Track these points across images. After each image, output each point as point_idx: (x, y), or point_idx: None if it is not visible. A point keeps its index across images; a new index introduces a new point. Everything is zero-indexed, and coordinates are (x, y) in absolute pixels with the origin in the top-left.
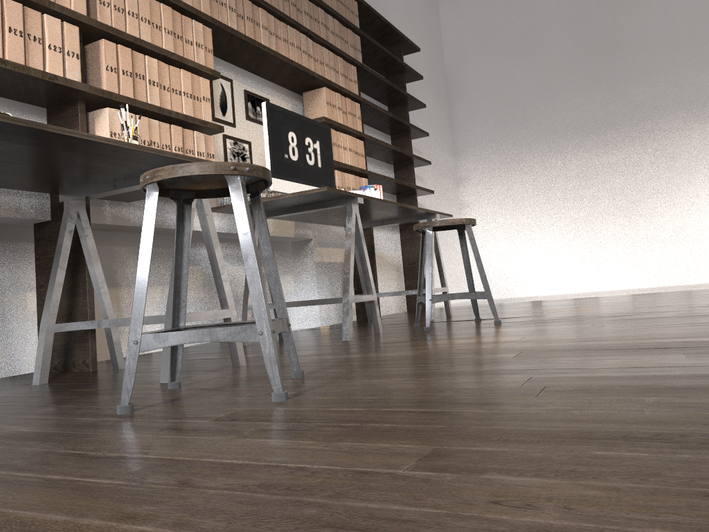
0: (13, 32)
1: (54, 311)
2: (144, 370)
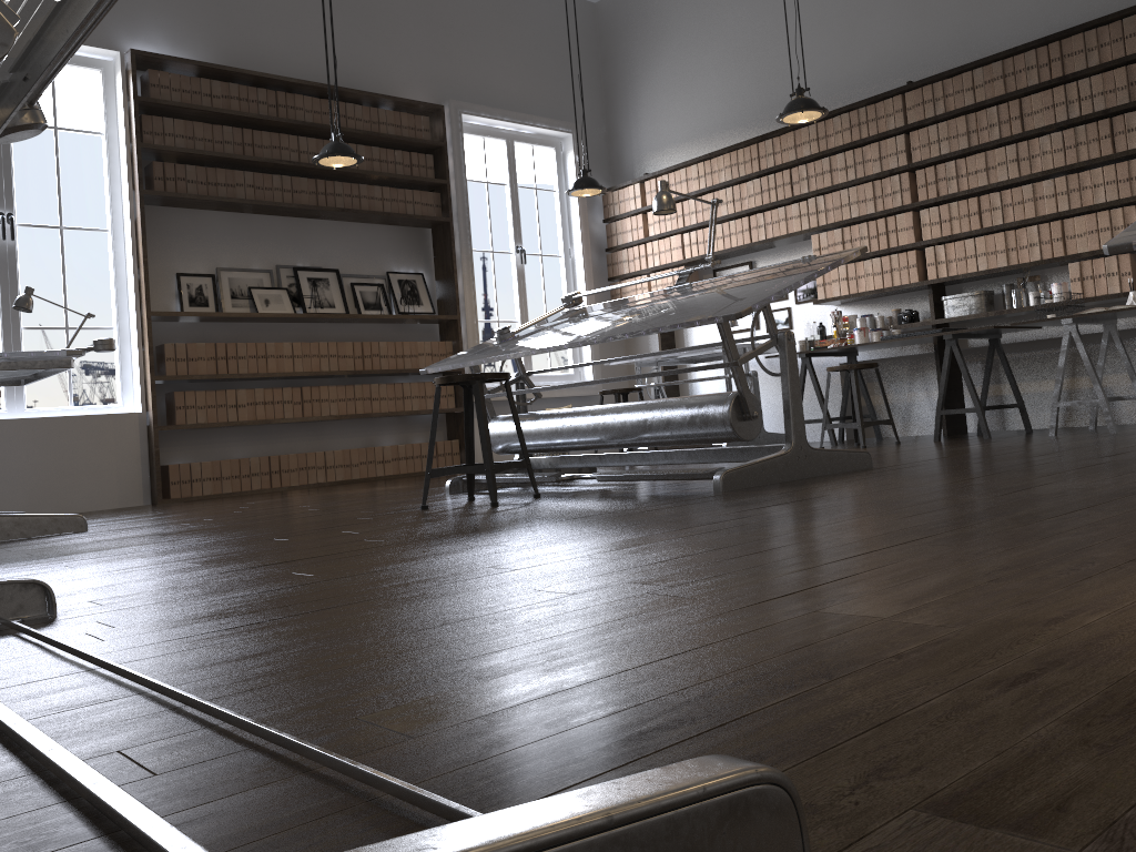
0: None
1: None
2: None
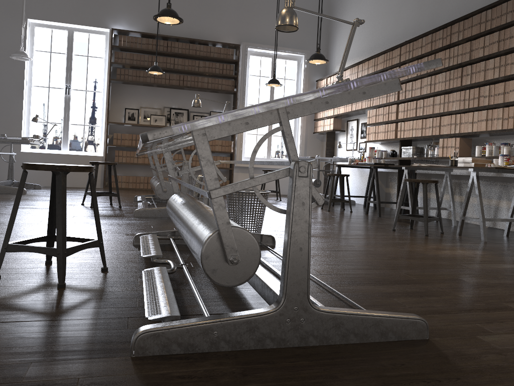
0: (510, 117)
1: (510, 213)
2: (513, 240)
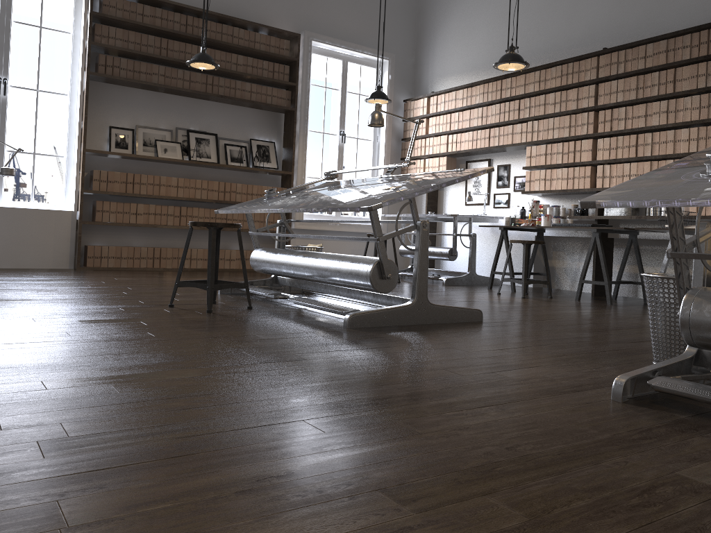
0: None
1: None
2: None
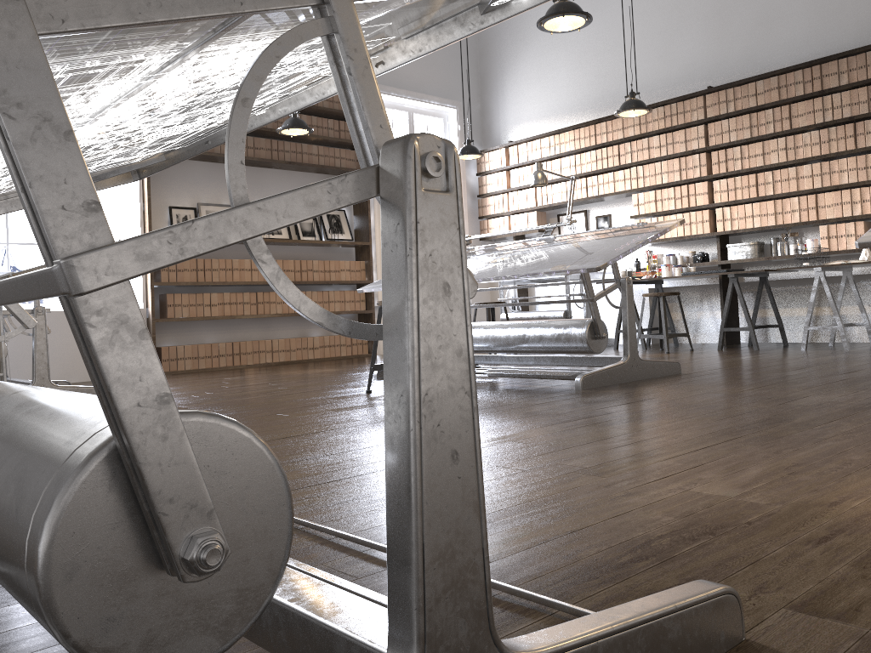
0: None
1: None
2: None
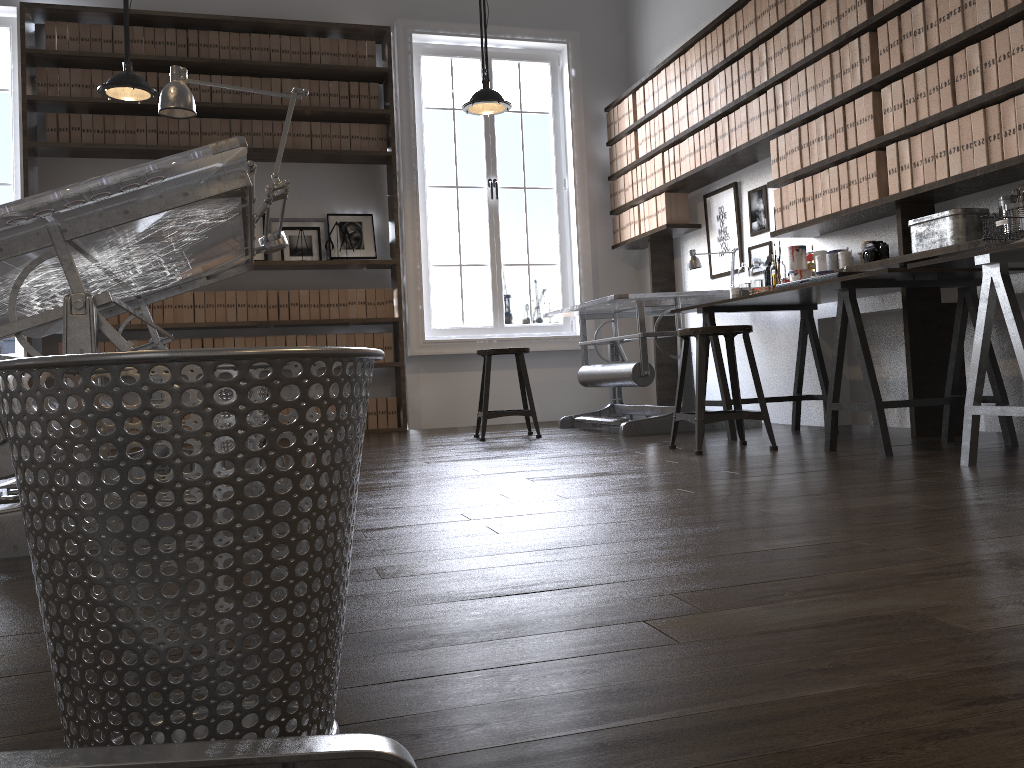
0: None
1: None
2: None
